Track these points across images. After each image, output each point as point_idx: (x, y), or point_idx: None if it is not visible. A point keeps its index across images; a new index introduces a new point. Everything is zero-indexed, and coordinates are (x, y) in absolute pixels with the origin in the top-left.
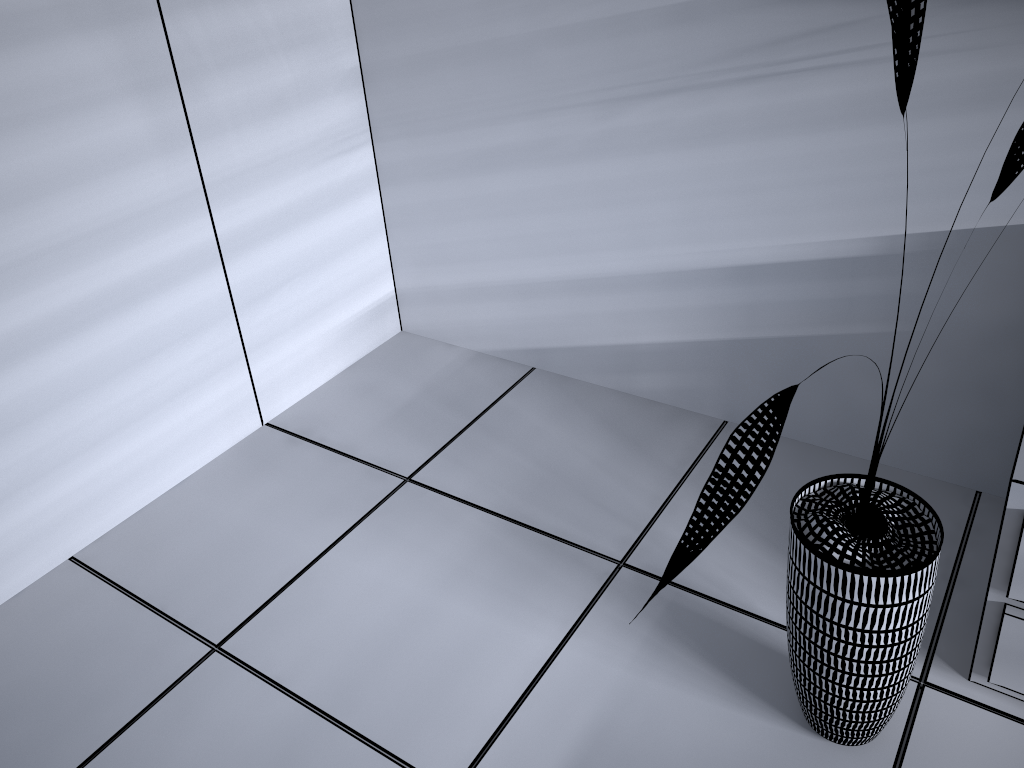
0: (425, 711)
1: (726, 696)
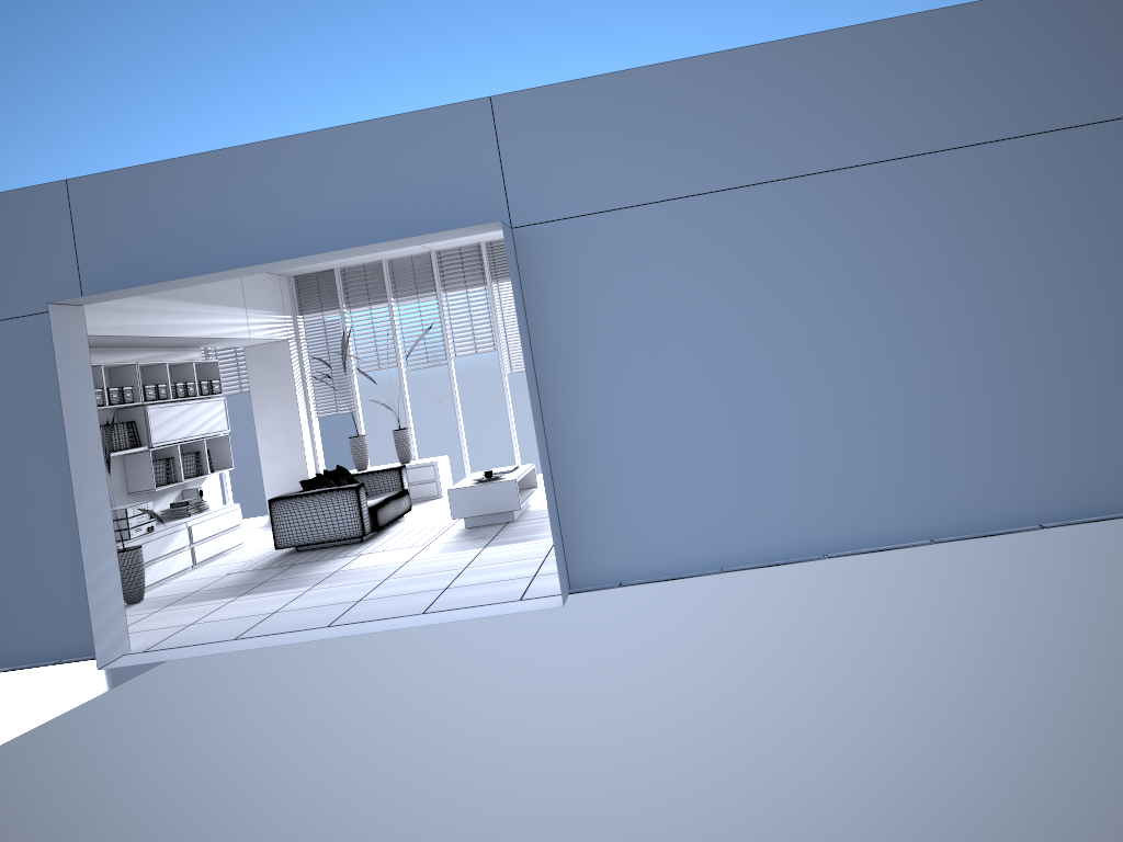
0: (133, 618)
1: (129, 607)
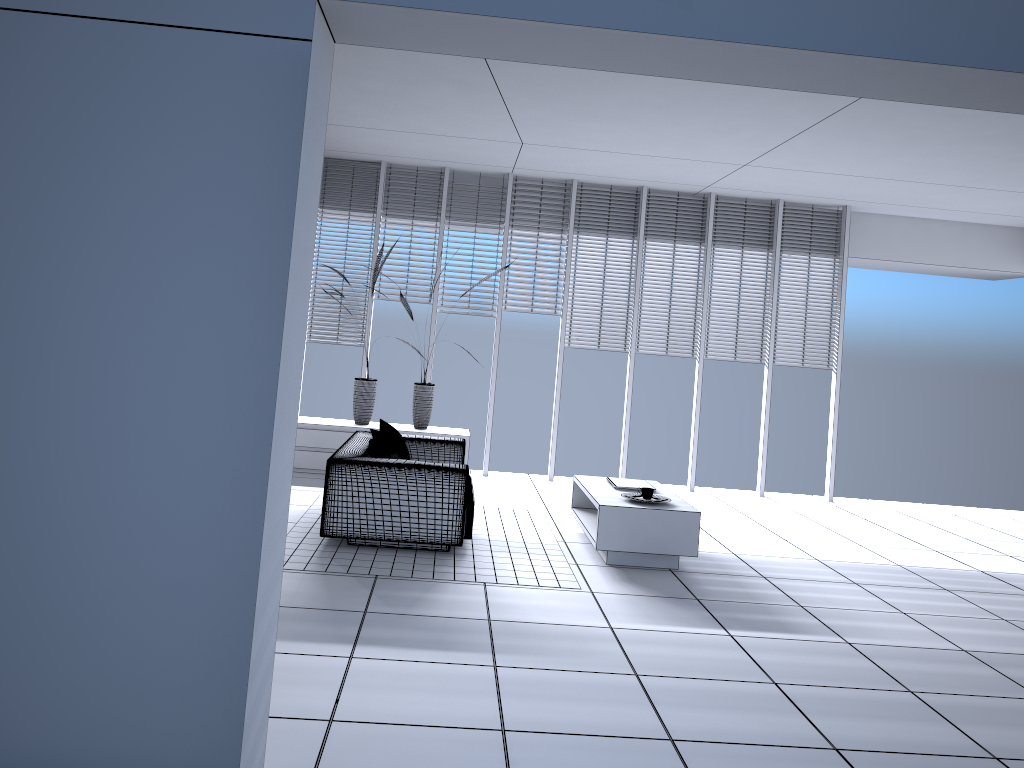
0: None
1: None
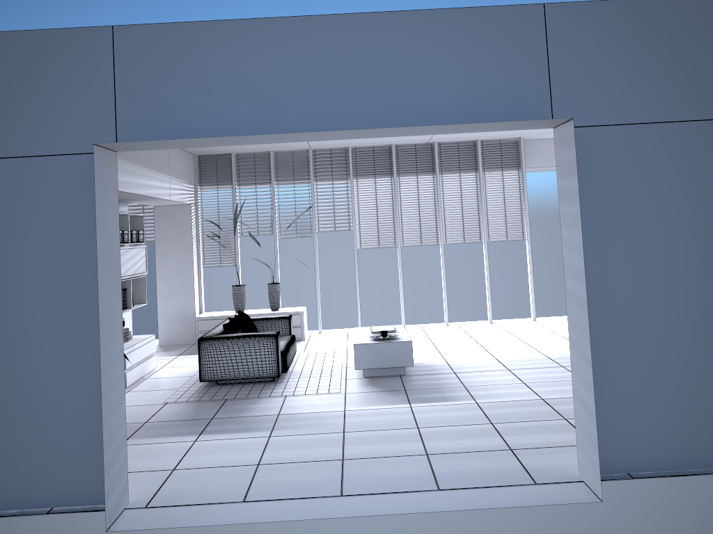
0: None
1: None
